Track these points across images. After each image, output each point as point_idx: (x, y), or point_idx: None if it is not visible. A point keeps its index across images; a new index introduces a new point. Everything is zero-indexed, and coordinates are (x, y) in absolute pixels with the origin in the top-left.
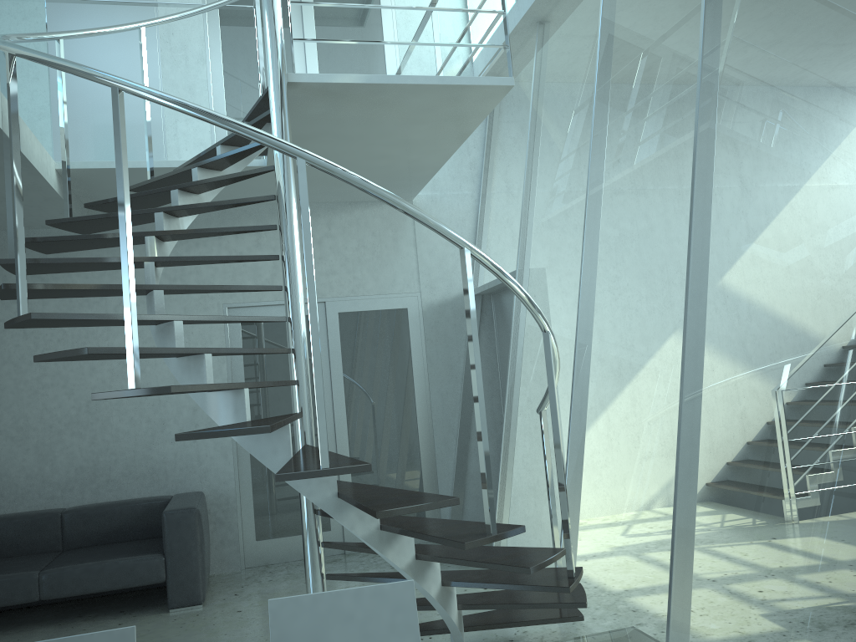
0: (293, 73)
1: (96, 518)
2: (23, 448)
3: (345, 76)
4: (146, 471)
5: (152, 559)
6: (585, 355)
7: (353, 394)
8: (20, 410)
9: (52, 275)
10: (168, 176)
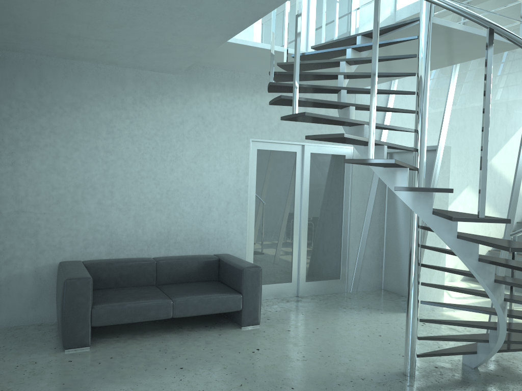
0: (433, 17)
1: (177, 266)
2: (126, 216)
3: (455, 24)
4: (197, 238)
5: (236, 296)
6: (521, 206)
7: (312, 203)
8: (126, 191)
9: (152, 103)
10: (317, 62)
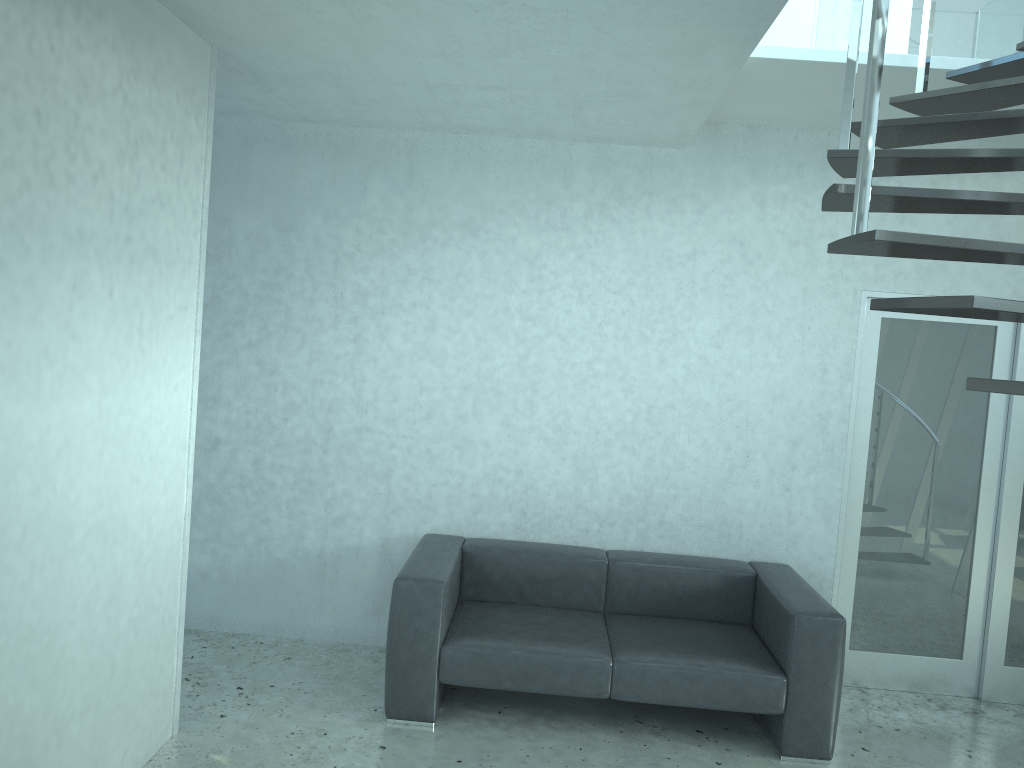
0: None
1: (653, 578)
2: (558, 456)
3: None
4: (713, 520)
5: (770, 679)
6: None
7: None
8: (560, 403)
9: (626, 215)
10: (1004, 86)
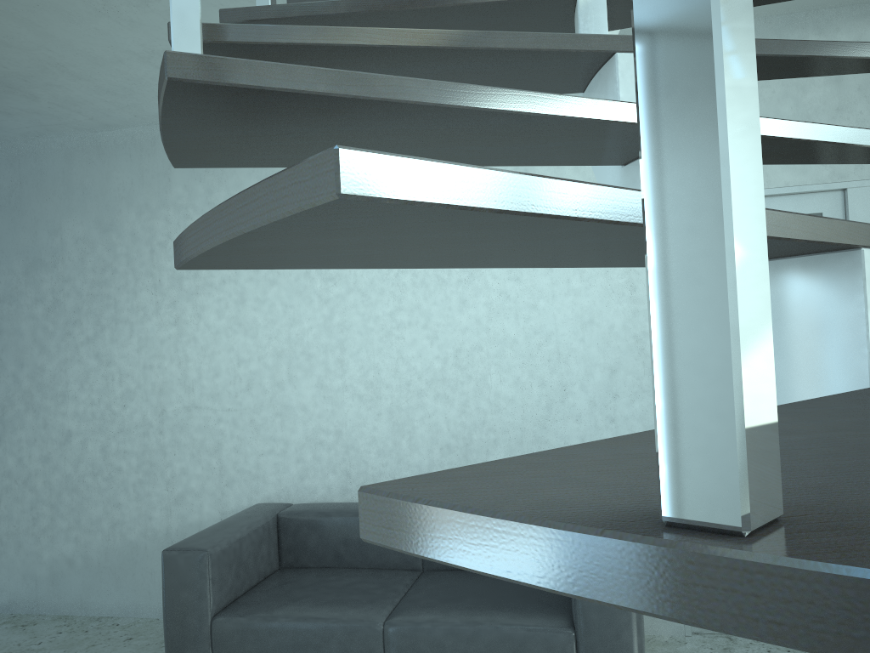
0: None
1: None
2: (374, 412)
3: None
4: None
5: (554, 634)
6: None
7: None
8: (369, 359)
9: None
10: None
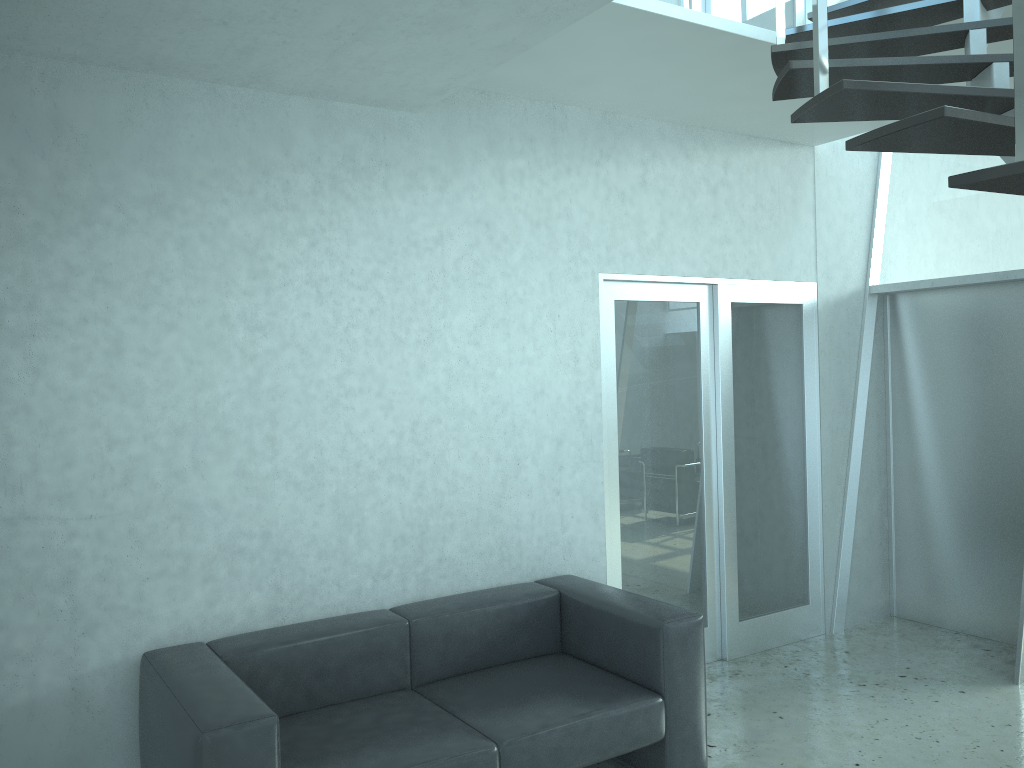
0: None
1: (462, 628)
2: (314, 503)
3: None
4: (493, 543)
5: (651, 705)
6: None
7: (741, 427)
8: (309, 435)
9: (362, 191)
10: (897, 38)
